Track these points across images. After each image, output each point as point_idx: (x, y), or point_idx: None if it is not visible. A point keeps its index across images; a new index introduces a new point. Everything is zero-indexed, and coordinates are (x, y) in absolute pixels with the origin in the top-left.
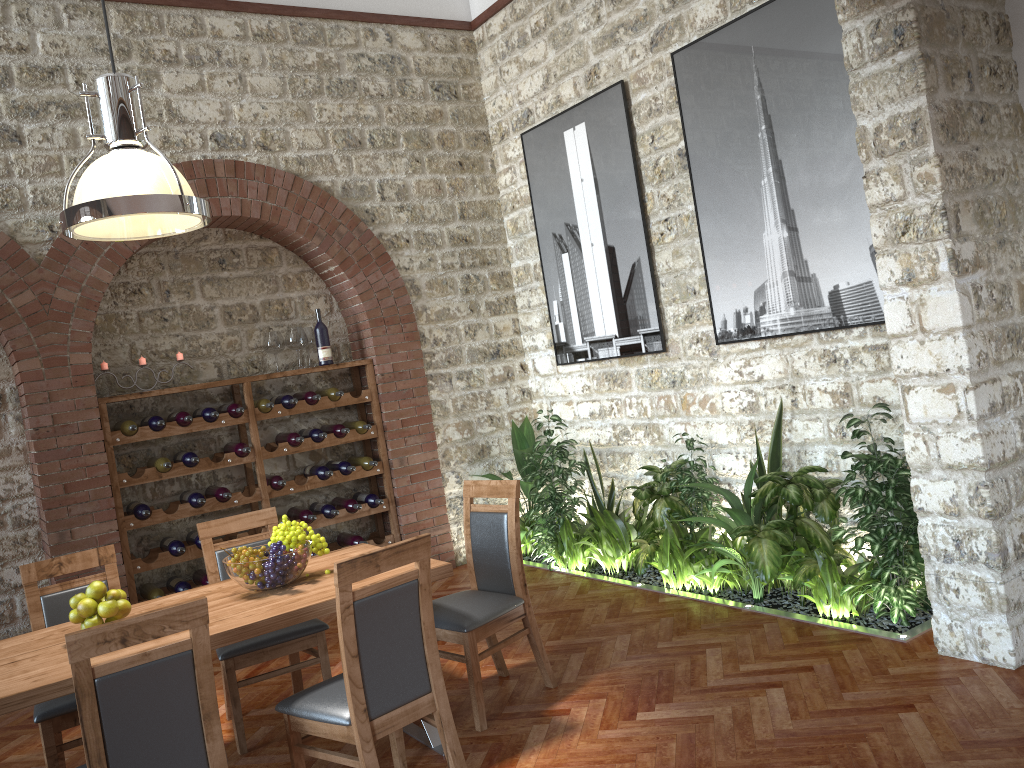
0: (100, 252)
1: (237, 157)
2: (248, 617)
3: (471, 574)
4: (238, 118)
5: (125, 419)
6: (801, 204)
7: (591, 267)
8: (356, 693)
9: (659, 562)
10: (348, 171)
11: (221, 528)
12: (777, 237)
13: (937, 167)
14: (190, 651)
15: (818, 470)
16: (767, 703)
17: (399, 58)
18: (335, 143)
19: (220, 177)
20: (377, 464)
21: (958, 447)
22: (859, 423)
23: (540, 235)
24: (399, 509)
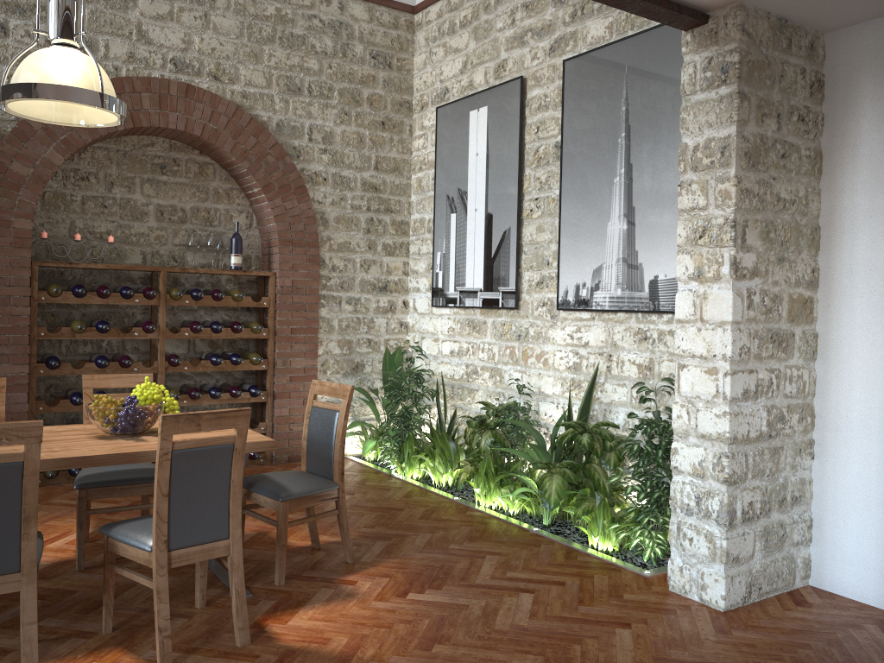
0: (56, 138)
1: (190, 81)
2: (91, 451)
3: (303, 458)
4: (197, 49)
5: (55, 283)
6: (641, 203)
7: (472, 228)
8: (160, 526)
9: (475, 482)
10: (284, 111)
11: (102, 382)
12: (618, 228)
13: (734, 186)
14: (21, 463)
15: (611, 425)
16: (516, 603)
17: (346, 25)
18: (277, 85)
19: (172, 95)
20: (263, 361)
21: (711, 421)
22: (649, 391)
23: (437, 195)
24: (275, 402)
